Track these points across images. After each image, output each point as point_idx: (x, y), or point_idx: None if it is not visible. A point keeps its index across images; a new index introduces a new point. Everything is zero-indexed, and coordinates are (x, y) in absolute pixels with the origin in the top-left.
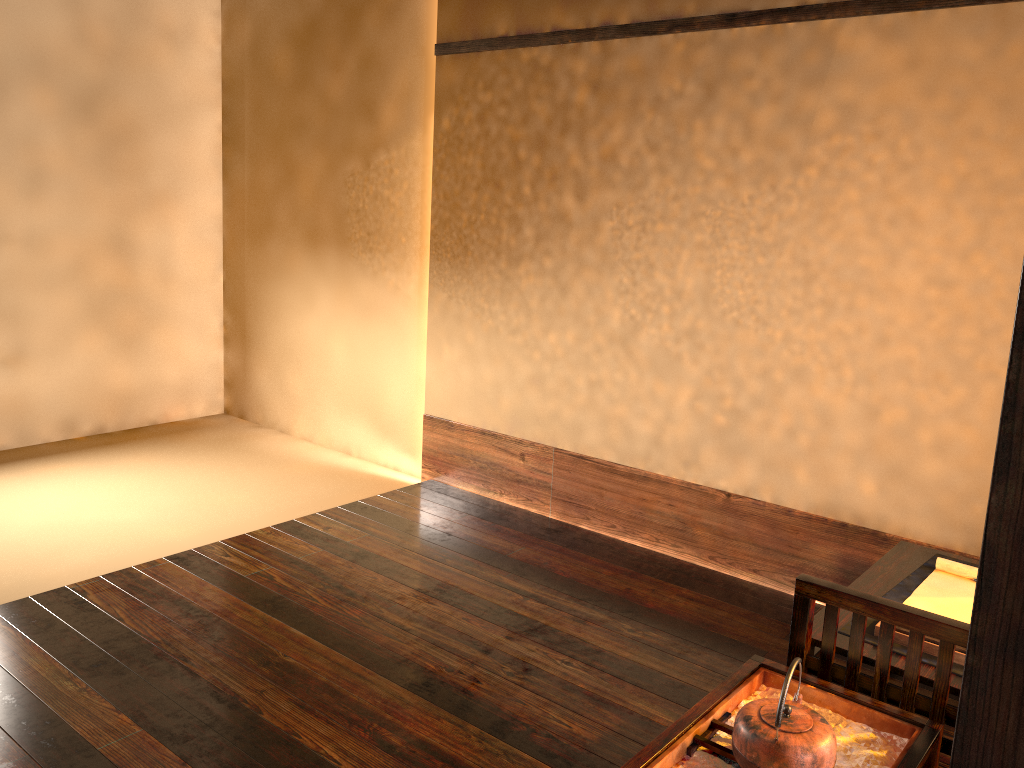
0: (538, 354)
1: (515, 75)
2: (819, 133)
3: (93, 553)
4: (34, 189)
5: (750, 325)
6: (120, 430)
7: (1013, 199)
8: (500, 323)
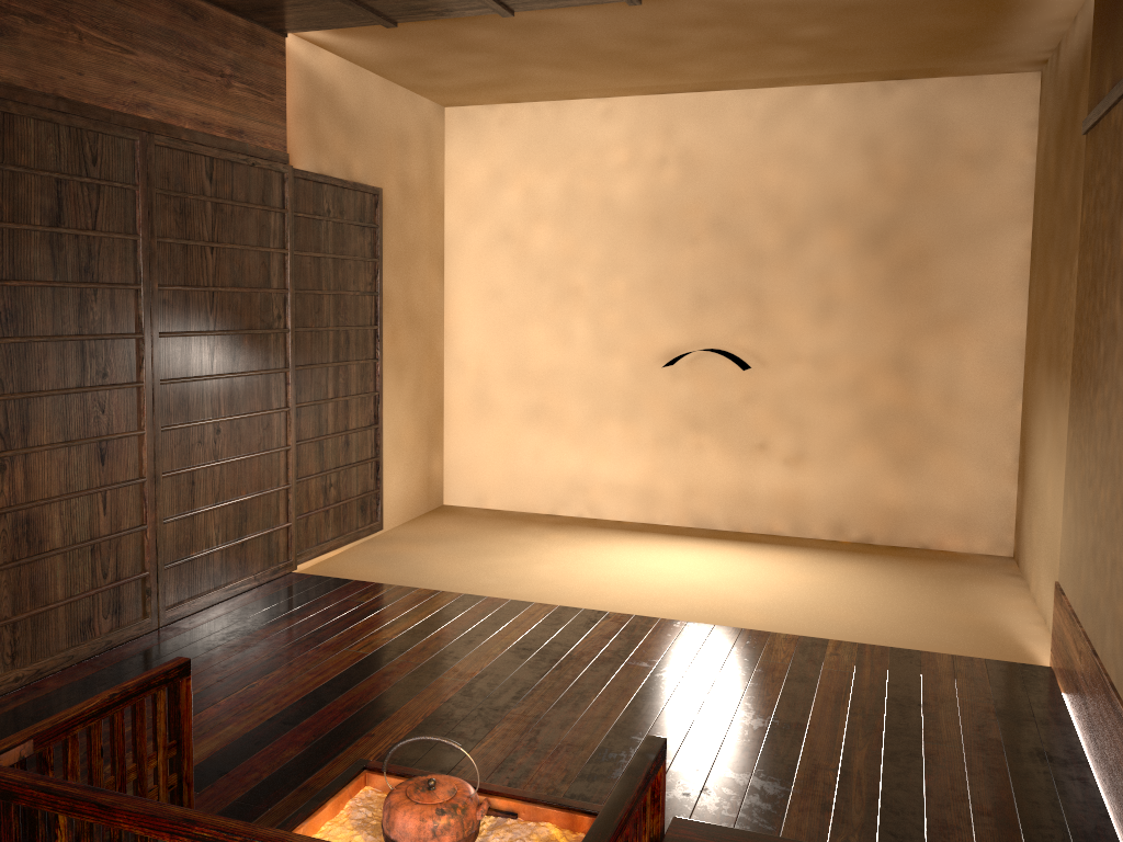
0: (1096, 516)
1: (1107, 145)
2: None
3: (679, 607)
4: (823, 315)
5: None
6: (887, 545)
7: None
8: (1086, 470)
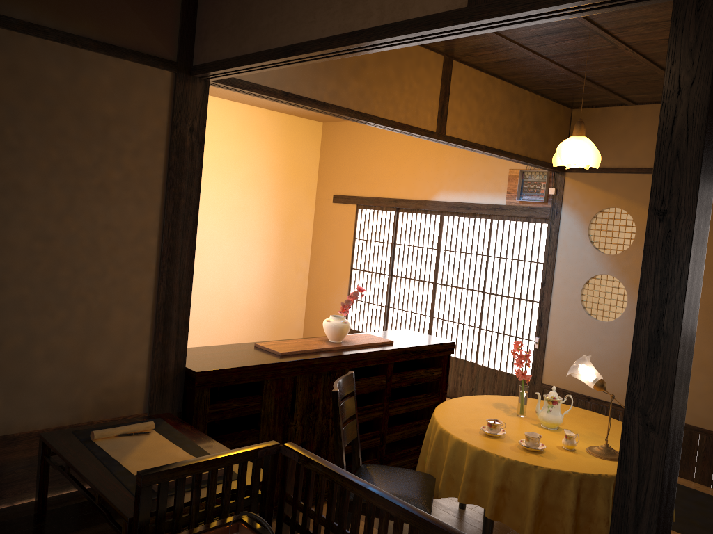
0: None
1: None
2: None
3: None
4: None
5: None
6: None
7: (89, 181)
8: None
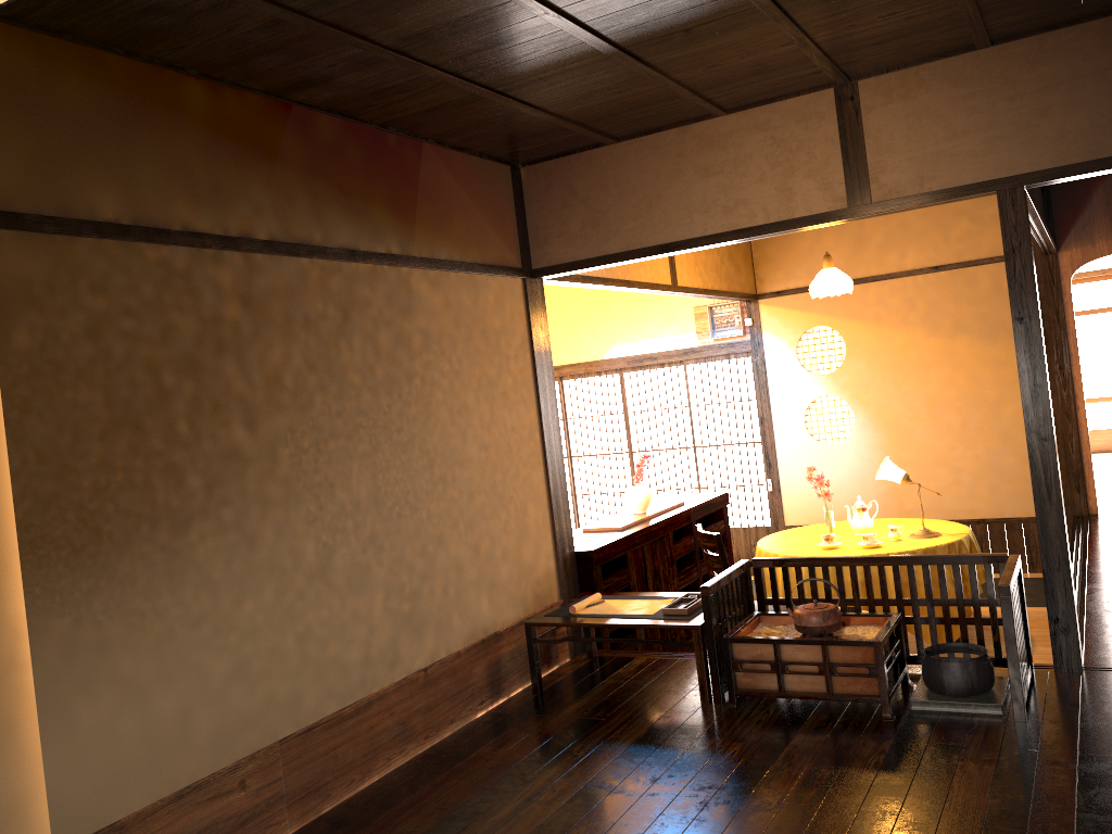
0: (235, 636)
1: (141, 277)
2: (415, 351)
3: None
4: None
5: (408, 514)
6: None
7: (497, 390)
8: (175, 620)
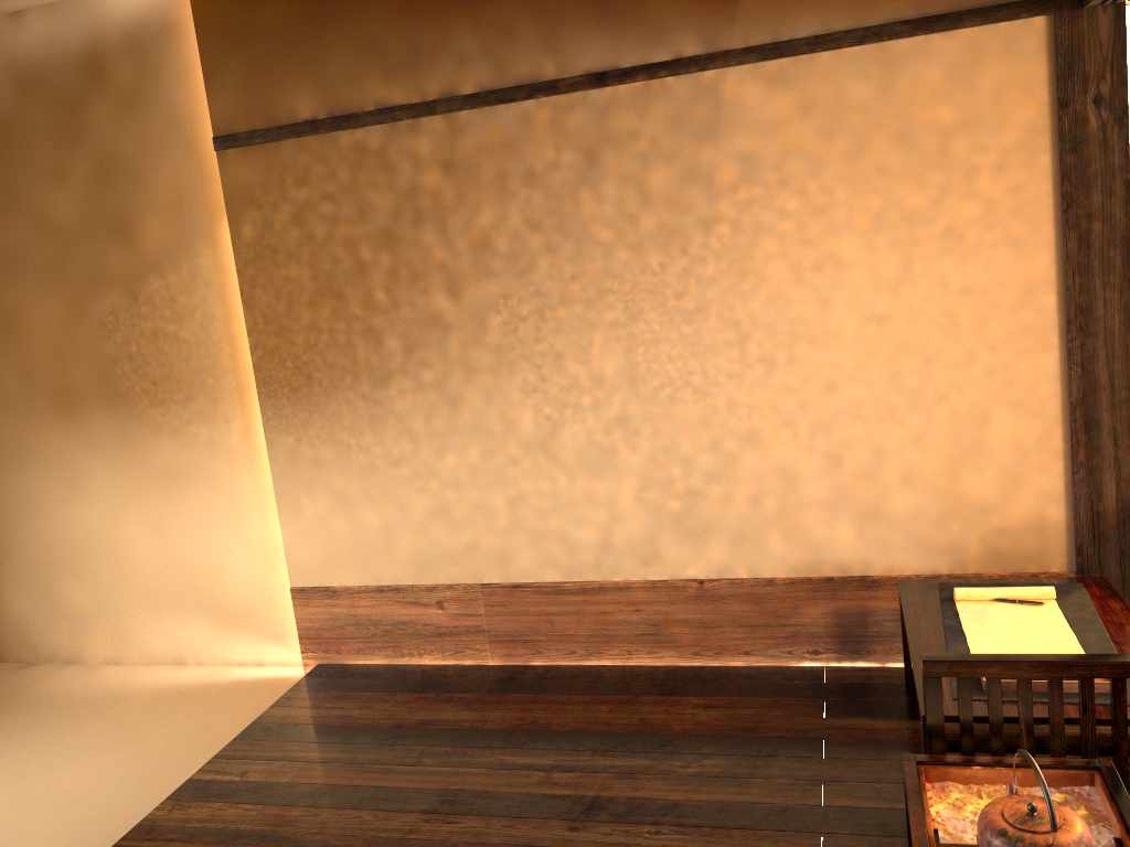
0: (436, 482)
1: (337, 164)
2: (723, 188)
3: None
4: None
5: (688, 398)
6: None
7: (928, 228)
8: (376, 457)
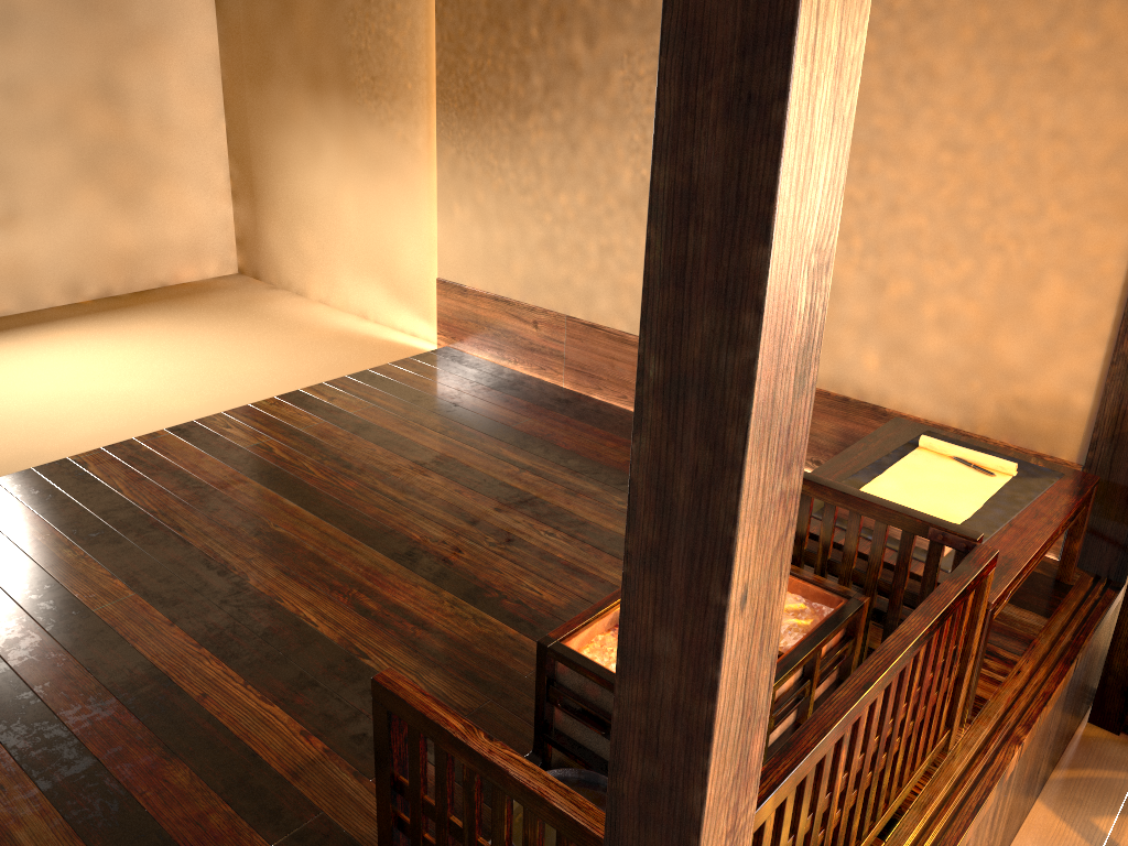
0: (549, 216)
1: None
2: None
3: (97, 424)
4: (6, 31)
5: None
6: (128, 293)
7: (1034, 55)
8: (510, 182)
